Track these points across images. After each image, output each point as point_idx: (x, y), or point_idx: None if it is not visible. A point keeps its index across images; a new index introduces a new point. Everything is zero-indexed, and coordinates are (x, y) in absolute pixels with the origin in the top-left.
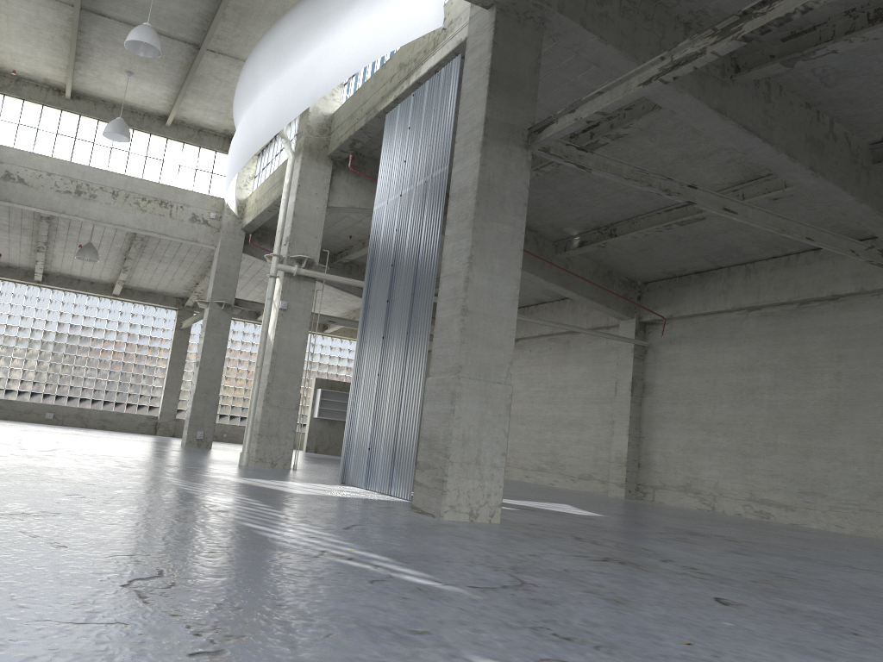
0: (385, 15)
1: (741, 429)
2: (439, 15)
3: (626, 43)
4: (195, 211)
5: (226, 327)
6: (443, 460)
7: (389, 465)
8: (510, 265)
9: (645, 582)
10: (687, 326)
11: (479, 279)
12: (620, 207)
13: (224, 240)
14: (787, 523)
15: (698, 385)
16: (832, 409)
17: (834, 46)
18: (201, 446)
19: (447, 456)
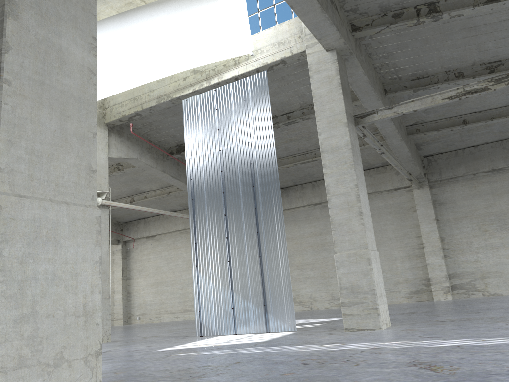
0: (201, 41)
1: (320, 265)
2: (247, 47)
3: (368, 75)
4: None
5: None
6: (372, 297)
7: (262, 314)
8: (364, 187)
9: None
10: None
11: (361, 196)
12: None
13: None
14: None
15: (290, 246)
16: None
17: (441, 85)
18: None
19: (375, 294)
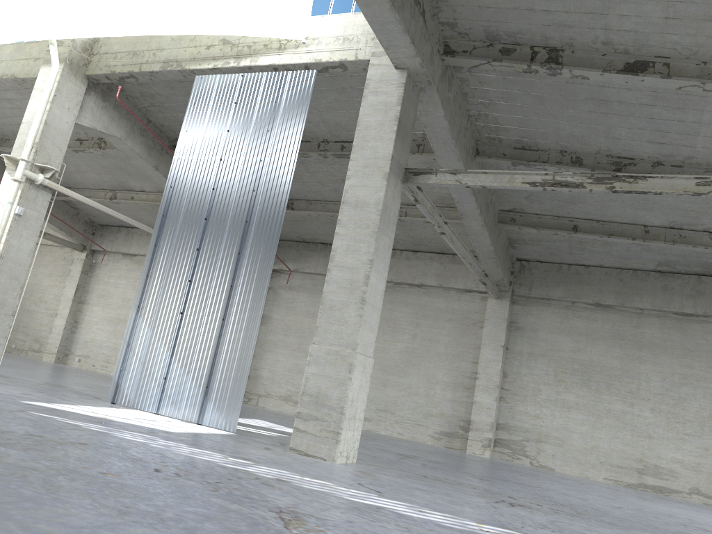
0: (241, 1)
1: None
2: (301, 30)
3: (451, 121)
4: None
5: None
6: (338, 416)
7: (199, 398)
8: (385, 269)
9: (586, 527)
10: (306, 279)
11: (373, 278)
12: (309, 191)
13: None
14: (364, 429)
15: (308, 325)
16: (407, 357)
17: (549, 167)
18: None
19: (343, 413)
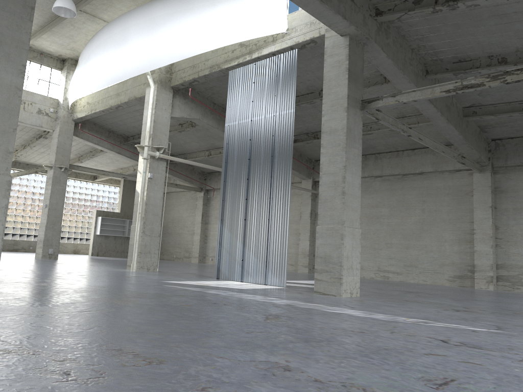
0: (243, 18)
1: (372, 236)
2: (283, 25)
3: (395, 58)
4: (40, 107)
5: (64, 182)
6: (339, 268)
7: (263, 269)
8: (358, 169)
9: (504, 319)
10: None
11: (348, 177)
12: None
13: (61, 126)
14: (398, 281)
15: None
16: (420, 226)
17: (481, 70)
18: (51, 258)
19: (341, 266)
